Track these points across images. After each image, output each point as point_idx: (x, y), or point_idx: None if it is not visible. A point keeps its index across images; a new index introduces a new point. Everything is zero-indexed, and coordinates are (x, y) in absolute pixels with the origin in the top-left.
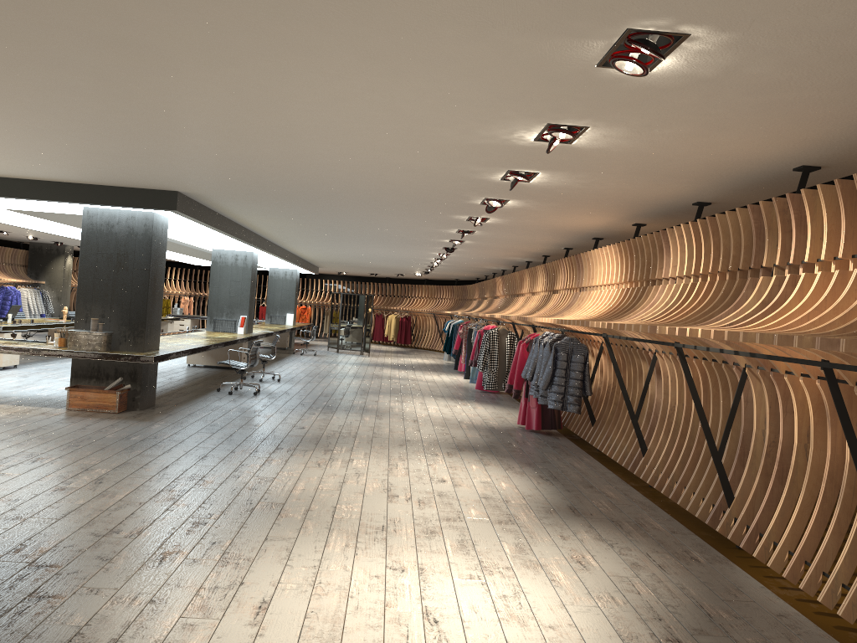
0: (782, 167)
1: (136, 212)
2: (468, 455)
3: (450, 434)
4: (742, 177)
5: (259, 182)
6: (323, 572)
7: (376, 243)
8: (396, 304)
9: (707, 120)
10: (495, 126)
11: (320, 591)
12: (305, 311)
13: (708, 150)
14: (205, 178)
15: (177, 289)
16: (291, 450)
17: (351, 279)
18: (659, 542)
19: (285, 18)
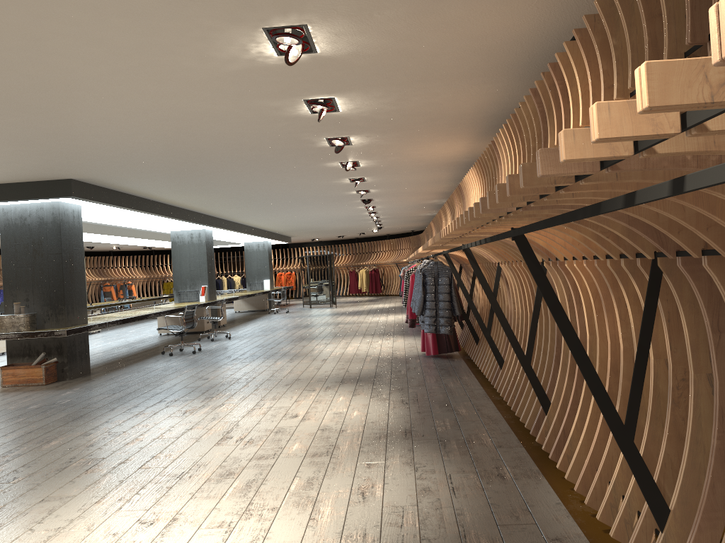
0: (557, 41)
1: (44, 203)
2: (346, 387)
3: (347, 369)
4: (531, 65)
5: (118, 157)
6: (61, 534)
7: (301, 205)
8: (365, 260)
9: None
10: (219, 44)
11: None
12: (291, 276)
13: (458, 32)
14: (71, 160)
15: None
16: (172, 402)
17: (326, 243)
18: (473, 460)
19: None
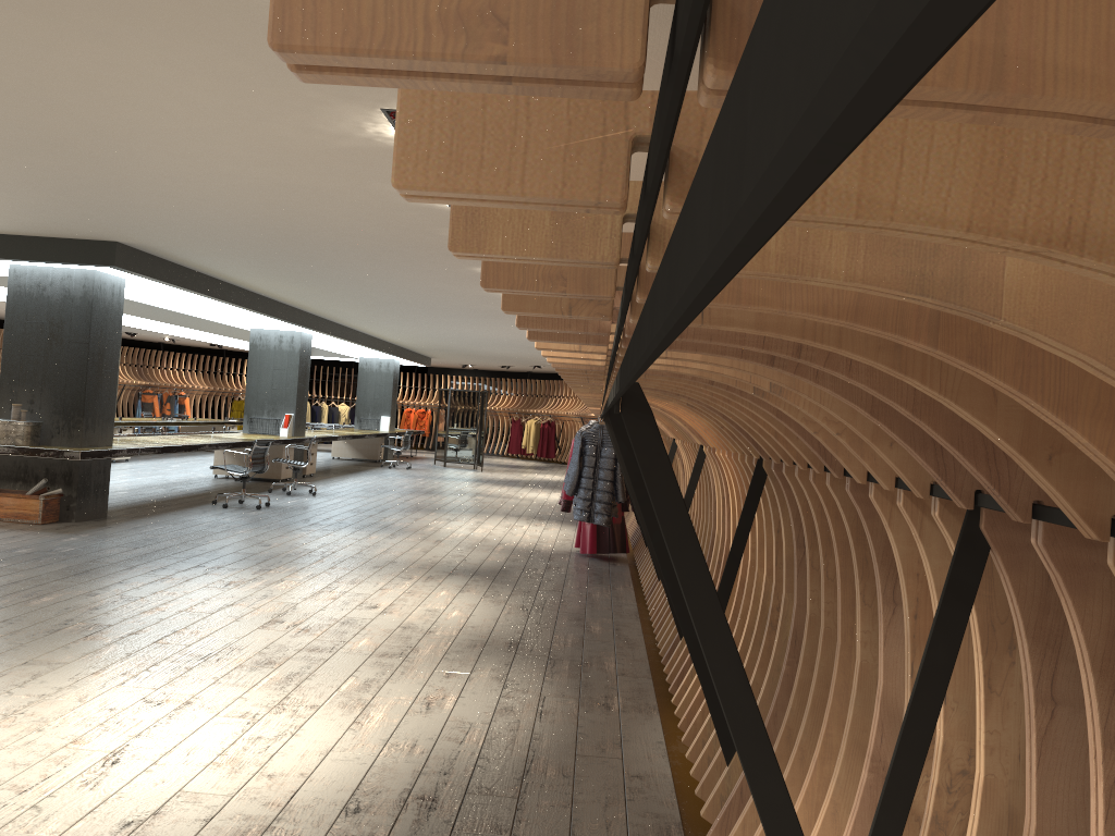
0: None
1: (74, 270)
2: (455, 579)
3: (465, 557)
4: None
5: (186, 224)
6: (45, 701)
7: (443, 316)
8: (538, 406)
9: None
10: (327, 118)
11: (8, 722)
12: (425, 415)
13: None
14: (120, 220)
15: None
16: (213, 569)
17: (484, 374)
18: (581, 685)
19: None
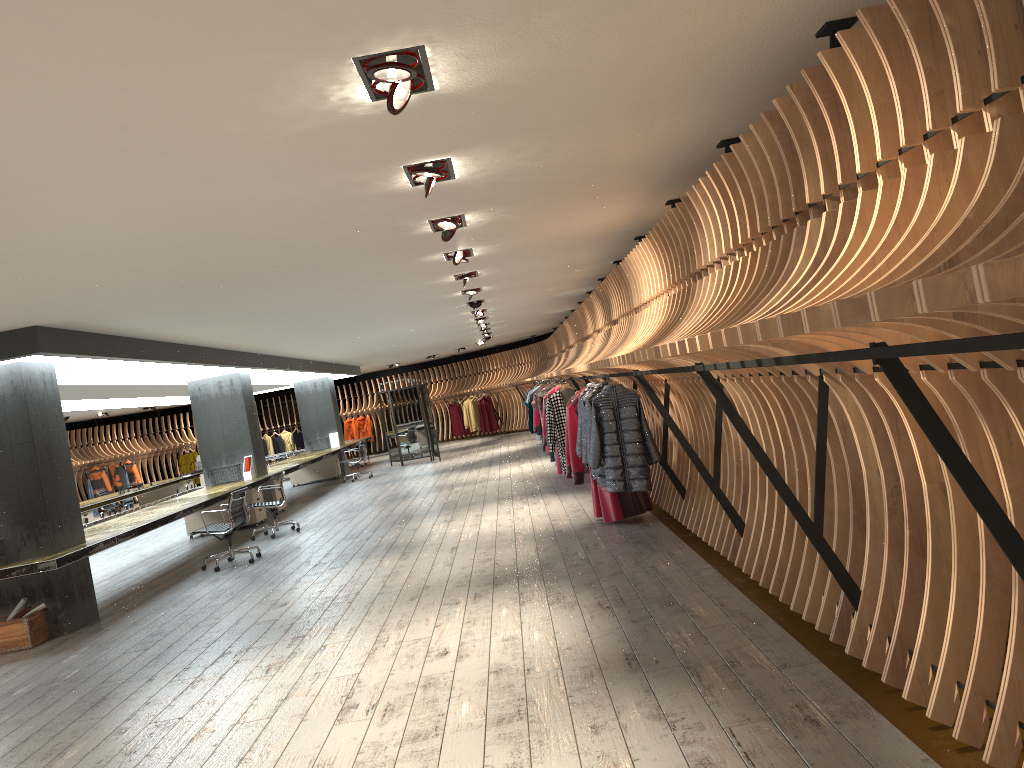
0: (797, 35)
1: None
2: (504, 590)
3: (494, 560)
4: (751, 76)
5: (110, 285)
6: None
7: (380, 320)
8: (470, 385)
9: None
10: (281, 91)
11: None
12: (365, 422)
13: (655, 36)
14: (35, 299)
15: None
16: (242, 653)
17: (410, 369)
18: (755, 697)
19: None
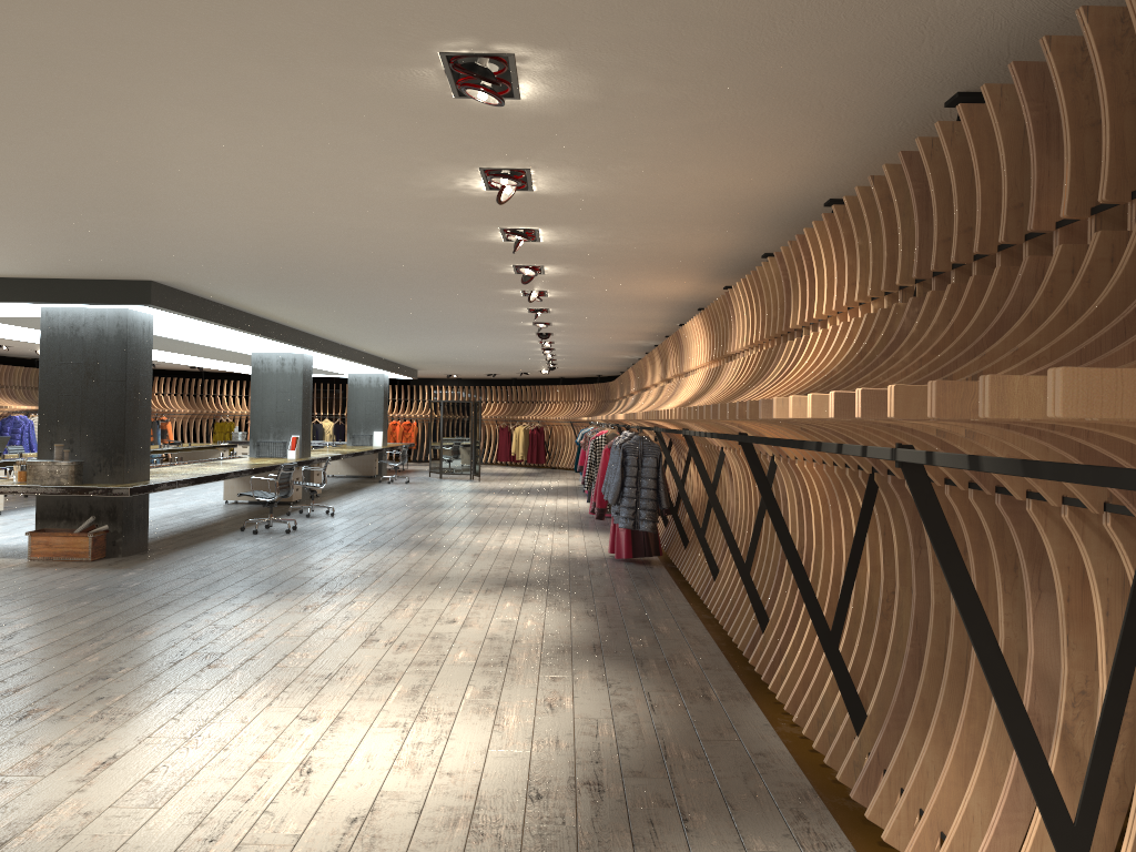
0: (809, 202)
1: (106, 309)
2: (512, 591)
3: (509, 569)
4: (780, 219)
5: (232, 263)
6: (212, 724)
7: (450, 332)
8: (525, 412)
9: (653, 151)
10: (424, 176)
11: (192, 744)
12: (410, 427)
13: (698, 187)
14: (167, 262)
15: (243, 408)
16: (283, 595)
17: (468, 383)
18: (676, 680)
19: (62, 67)
